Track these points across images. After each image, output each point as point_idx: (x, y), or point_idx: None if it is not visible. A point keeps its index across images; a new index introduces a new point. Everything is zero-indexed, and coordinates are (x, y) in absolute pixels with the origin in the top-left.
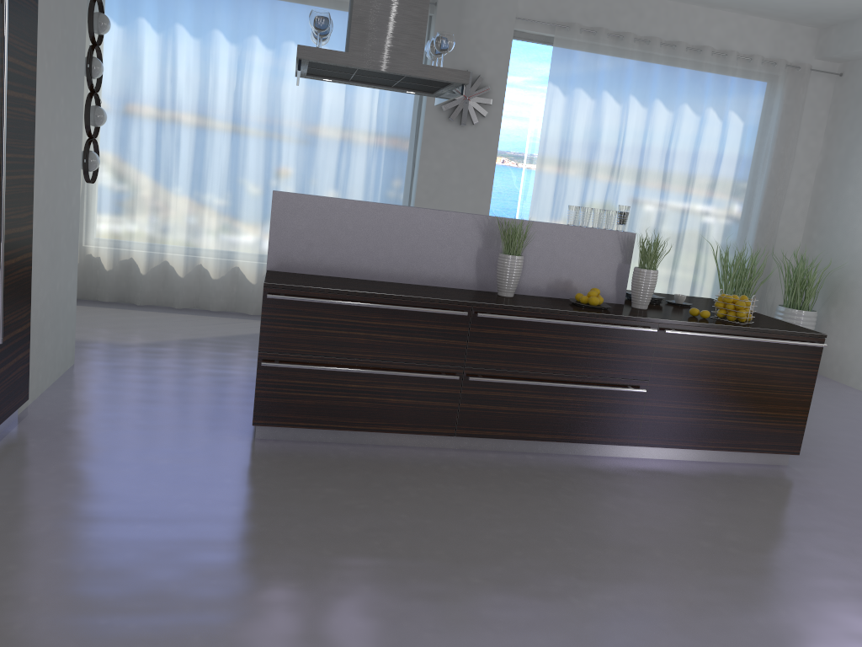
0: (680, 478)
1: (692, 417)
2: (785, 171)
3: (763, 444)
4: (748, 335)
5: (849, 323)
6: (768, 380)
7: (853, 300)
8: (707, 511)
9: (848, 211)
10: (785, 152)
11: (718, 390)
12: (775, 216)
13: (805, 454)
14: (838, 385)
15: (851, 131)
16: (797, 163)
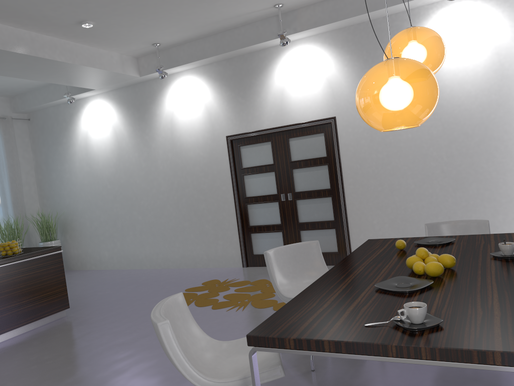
0: (11, 346)
1: (7, 312)
2: (18, 172)
3: (50, 310)
4: (22, 259)
5: (77, 239)
6: (41, 277)
7: (75, 228)
8: (31, 353)
9: (57, 186)
10: (14, 163)
11: (16, 292)
12: (21, 197)
13: (74, 307)
14: (82, 271)
15: (44, 146)
16: (22, 167)
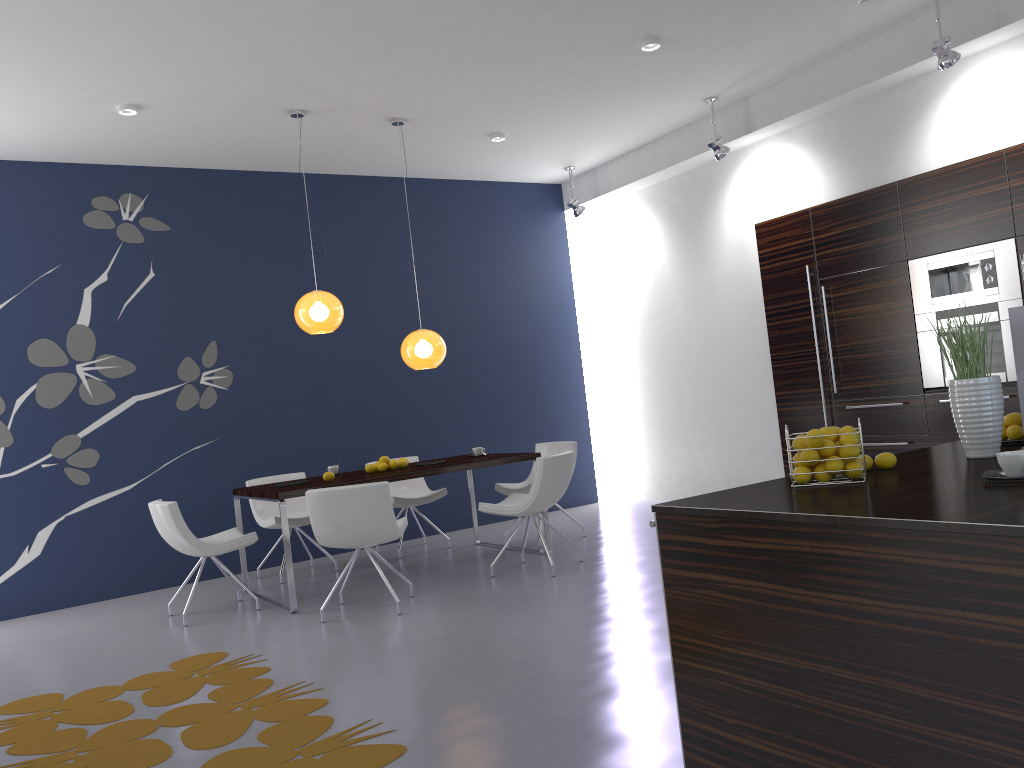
0: None
1: None
2: None
3: None
4: None
5: None
6: None
7: None
8: None
9: None
10: None
11: None
12: None
13: None
14: None
15: None
16: None
